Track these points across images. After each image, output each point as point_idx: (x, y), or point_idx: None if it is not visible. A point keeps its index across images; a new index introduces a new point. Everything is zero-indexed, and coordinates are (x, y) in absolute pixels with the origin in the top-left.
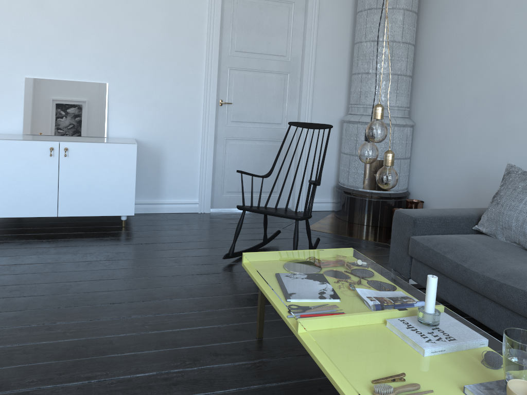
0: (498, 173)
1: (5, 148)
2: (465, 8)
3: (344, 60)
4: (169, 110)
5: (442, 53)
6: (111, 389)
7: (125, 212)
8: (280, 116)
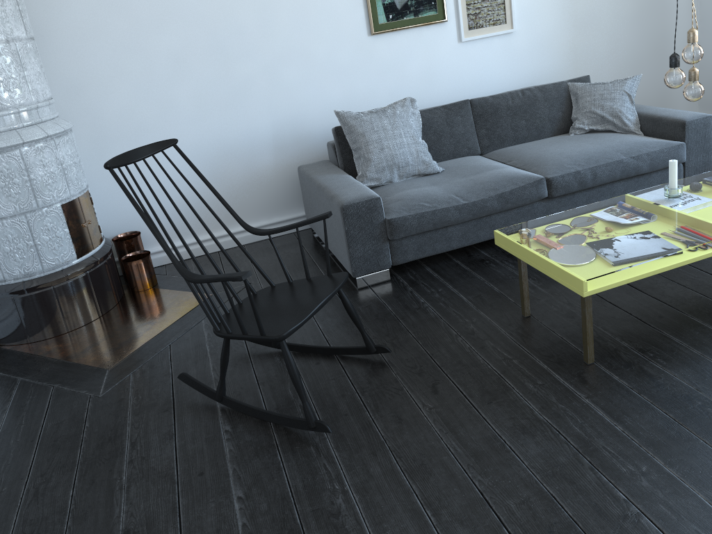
0: (246, 140)
1: None
2: None
3: None
4: None
5: None
6: None
7: None
8: None
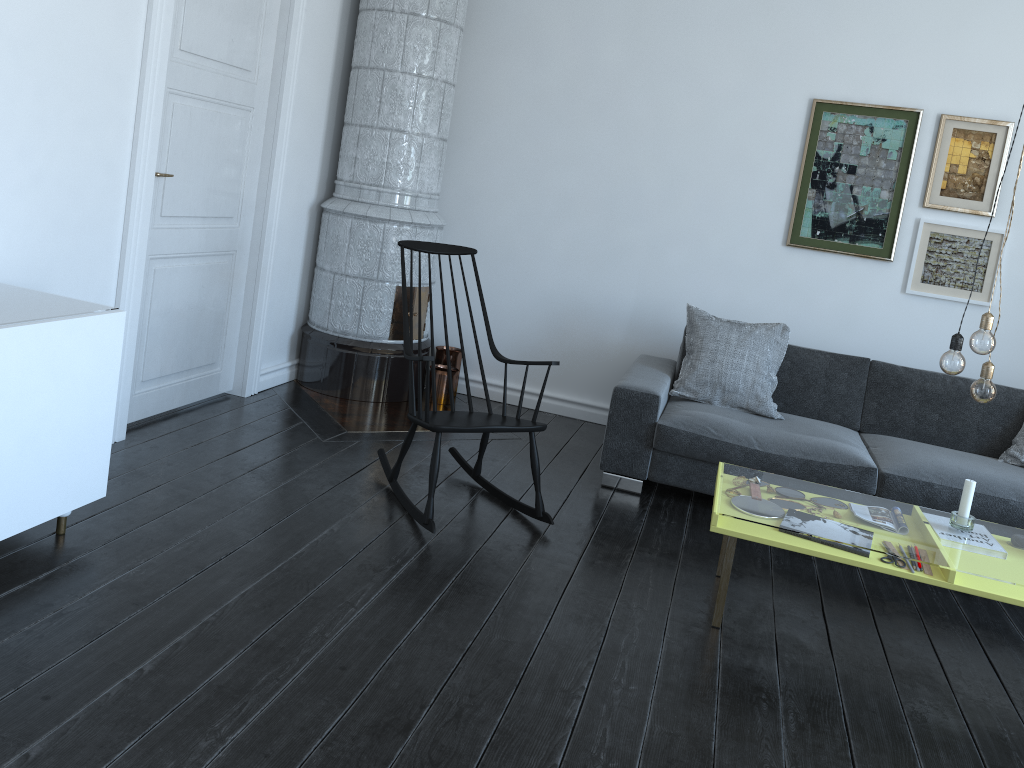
0: (603, 306)
1: None
2: (550, 54)
3: (325, 90)
4: (64, 197)
5: (499, 112)
6: None
7: (90, 493)
8: (234, 201)
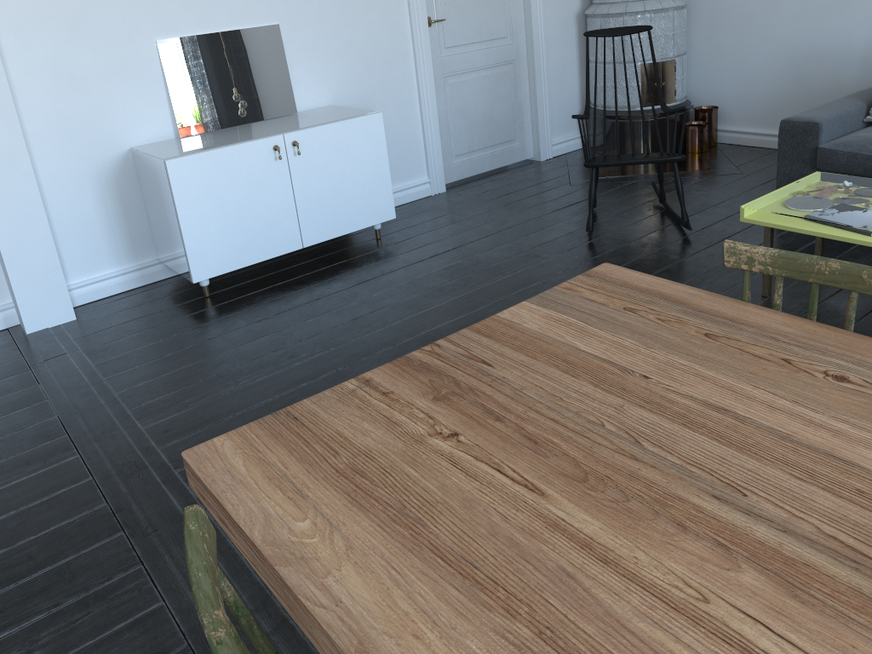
0: (836, 48)
1: (214, 164)
2: None
3: None
4: (368, 50)
5: None
6: None
7: (385, 216)
8: (504, 26)
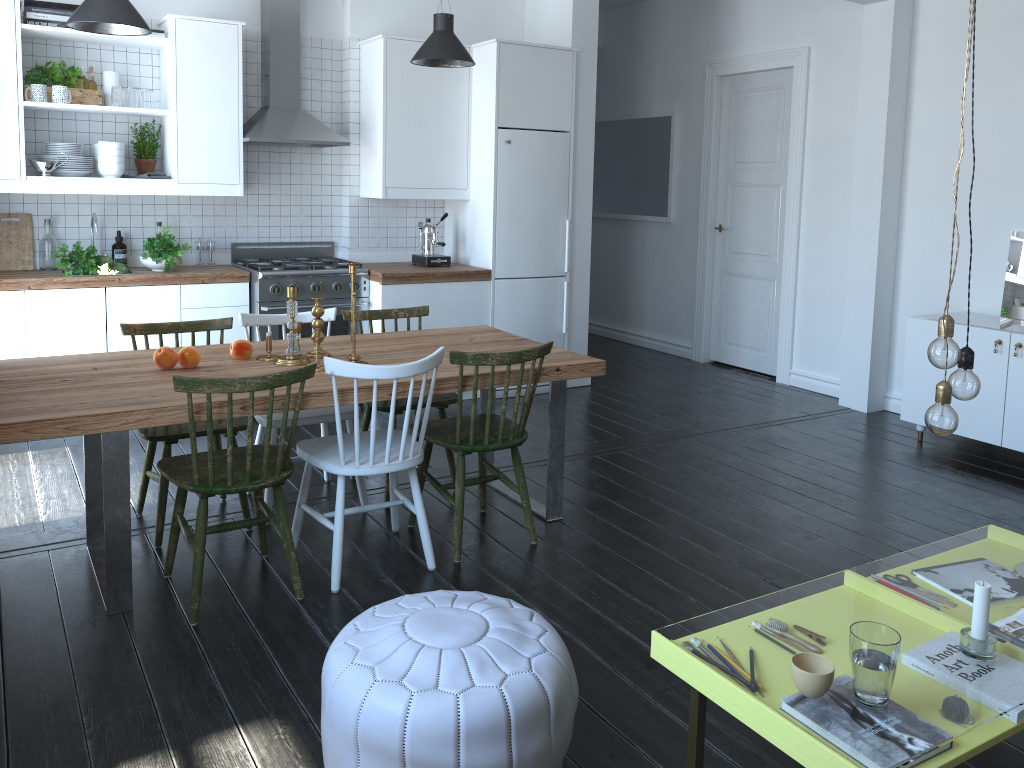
0: None
1: None
2: None
3: None
4: None
5: None
6: (769, 592)
7: None
8: None
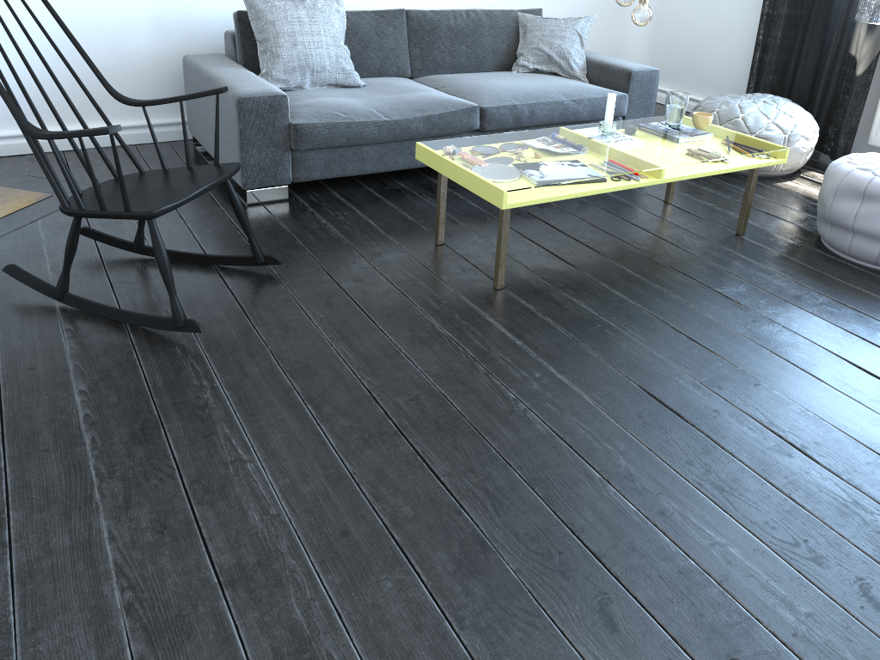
0: (117, 10)
1: None
2: None
3: None
4: None
5: None
6: (695, 365)
7: None
8: None
